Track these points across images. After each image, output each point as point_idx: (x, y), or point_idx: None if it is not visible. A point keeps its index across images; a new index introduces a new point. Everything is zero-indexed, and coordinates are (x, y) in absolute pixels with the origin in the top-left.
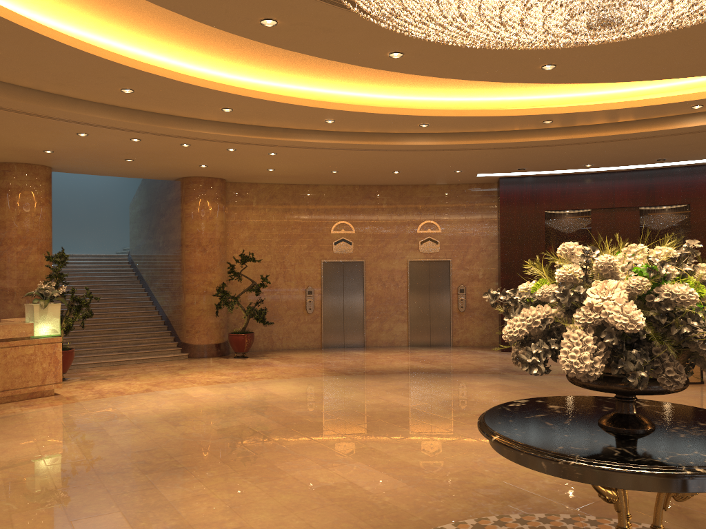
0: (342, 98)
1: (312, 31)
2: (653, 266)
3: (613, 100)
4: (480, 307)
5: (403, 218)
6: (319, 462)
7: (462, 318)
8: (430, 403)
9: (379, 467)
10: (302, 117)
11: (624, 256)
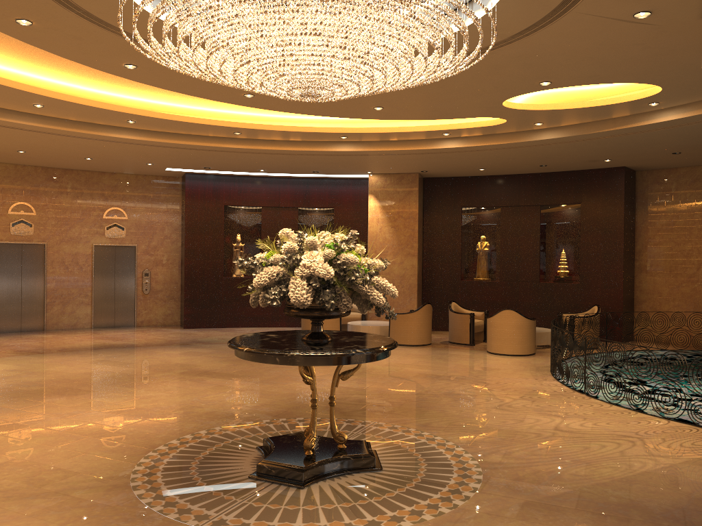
0: (51, 85)
1: (62, 36)
2: (337, 243)
3: (286, 122)
4: (164, 290)
5: (89, 203)
6: (56, 415)
7: (147, 300)
8: (136, 368)
9: (114, 412)
10: (10, 98)
11: (319, 238)
